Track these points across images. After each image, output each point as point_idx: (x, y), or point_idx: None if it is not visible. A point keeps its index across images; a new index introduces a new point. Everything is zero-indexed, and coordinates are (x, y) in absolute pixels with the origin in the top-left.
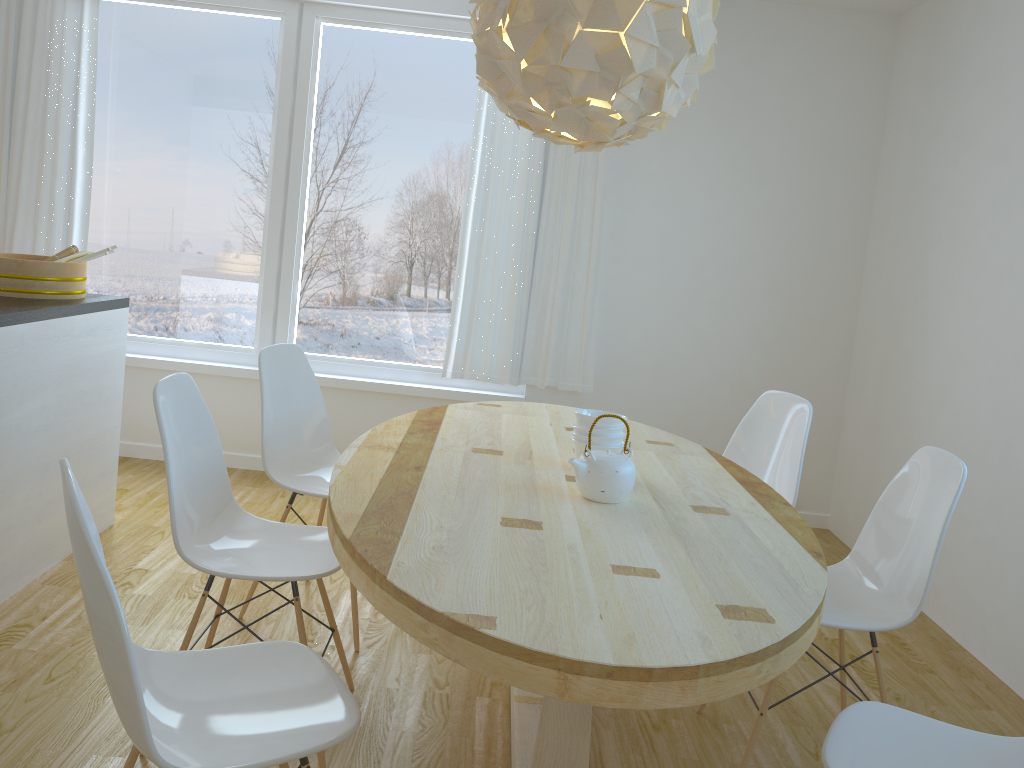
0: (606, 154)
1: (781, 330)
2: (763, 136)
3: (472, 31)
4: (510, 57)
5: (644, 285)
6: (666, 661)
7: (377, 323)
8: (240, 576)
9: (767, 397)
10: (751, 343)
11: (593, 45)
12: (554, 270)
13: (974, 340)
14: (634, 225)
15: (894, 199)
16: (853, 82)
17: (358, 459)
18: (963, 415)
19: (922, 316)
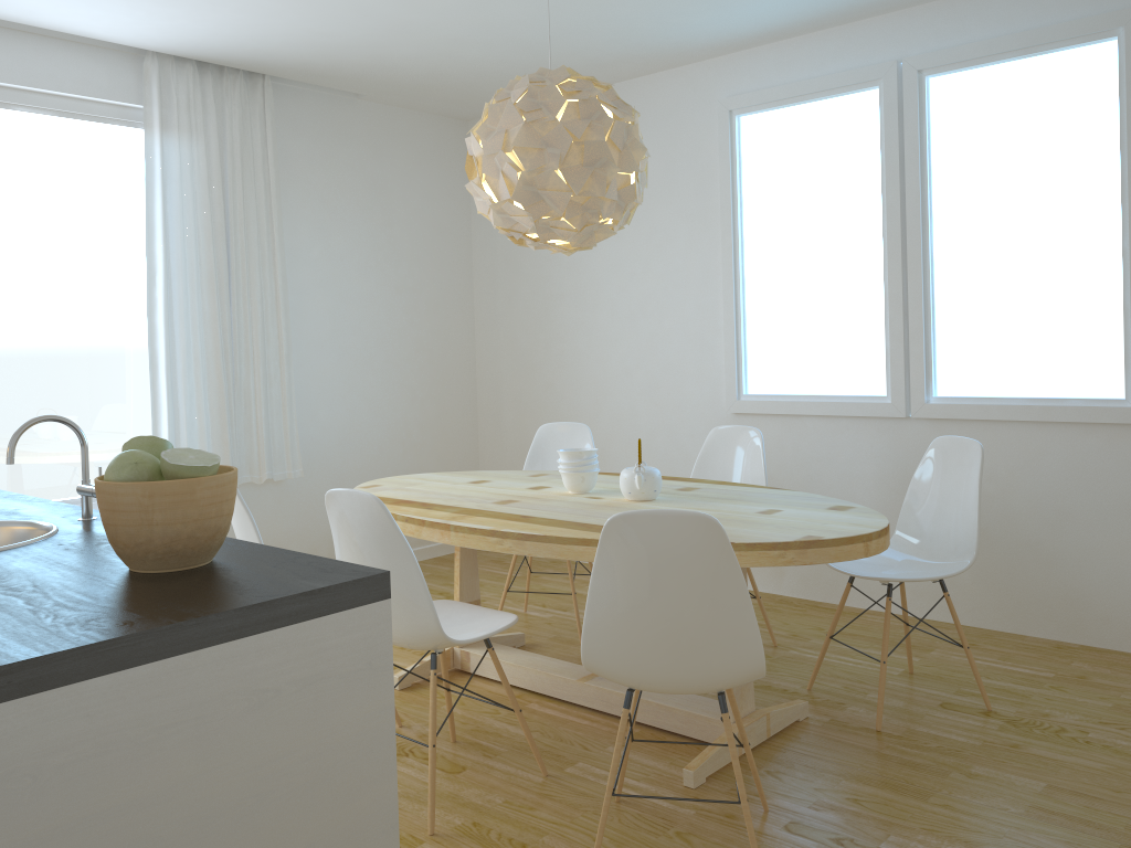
0: (281, 243)
1: (429, 386)
2: (394, 220)
3: (121, 117)
4: (559, 189)
5: (324, 365)
6: (882, 524)
7: (54, 455)
8: (482, 637)
9: (545, 429)
10: (411, 402)
11: (617, 183)
12: (252, 362)
13: (620, 364)
14: (308, 309)
15: (500, 267)
16: (447, 173)
17: (484, 524)
18: (622, 418)
19: (558, 354)
